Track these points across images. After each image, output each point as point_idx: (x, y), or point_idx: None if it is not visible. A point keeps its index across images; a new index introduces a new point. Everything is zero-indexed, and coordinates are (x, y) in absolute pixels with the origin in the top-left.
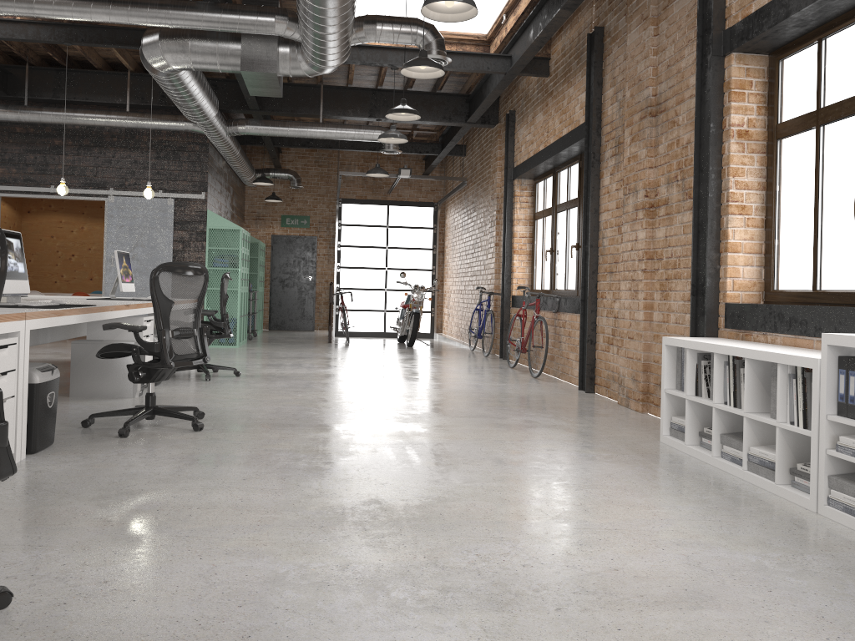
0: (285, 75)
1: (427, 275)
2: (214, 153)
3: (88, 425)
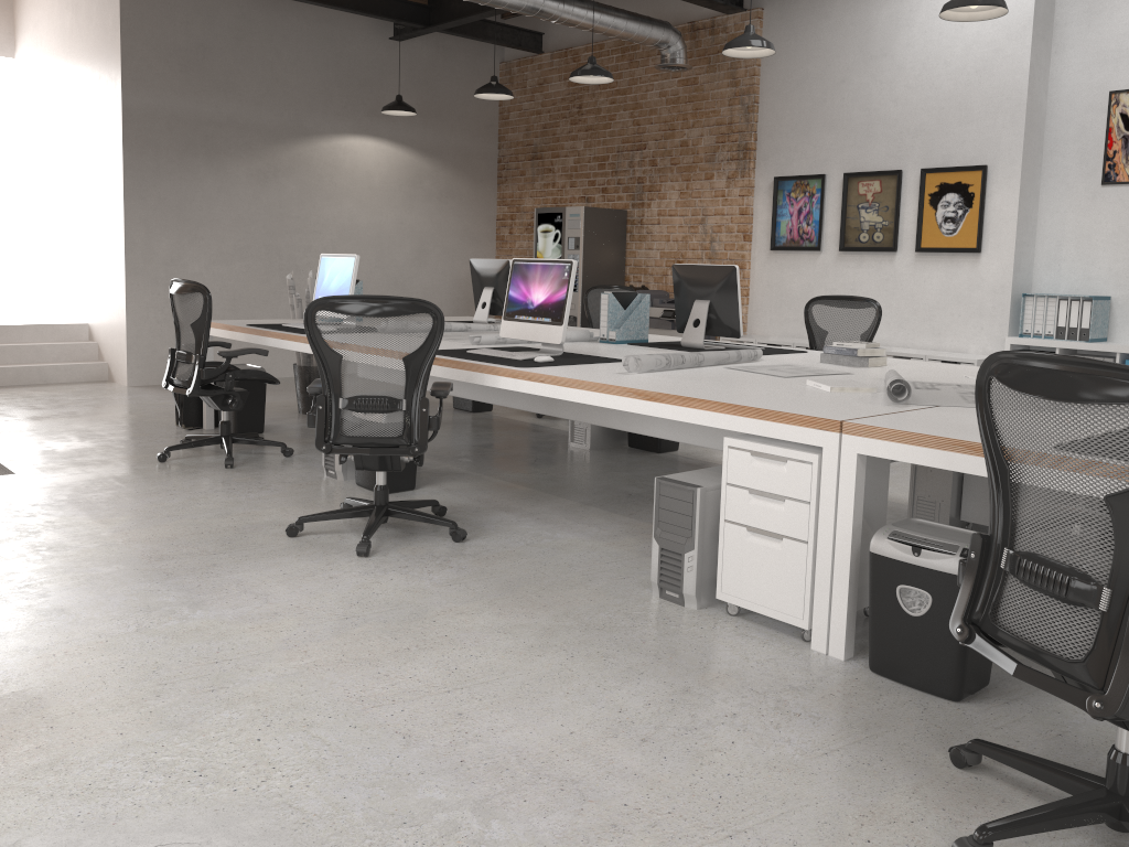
0: None
1: None
2: None
3: None
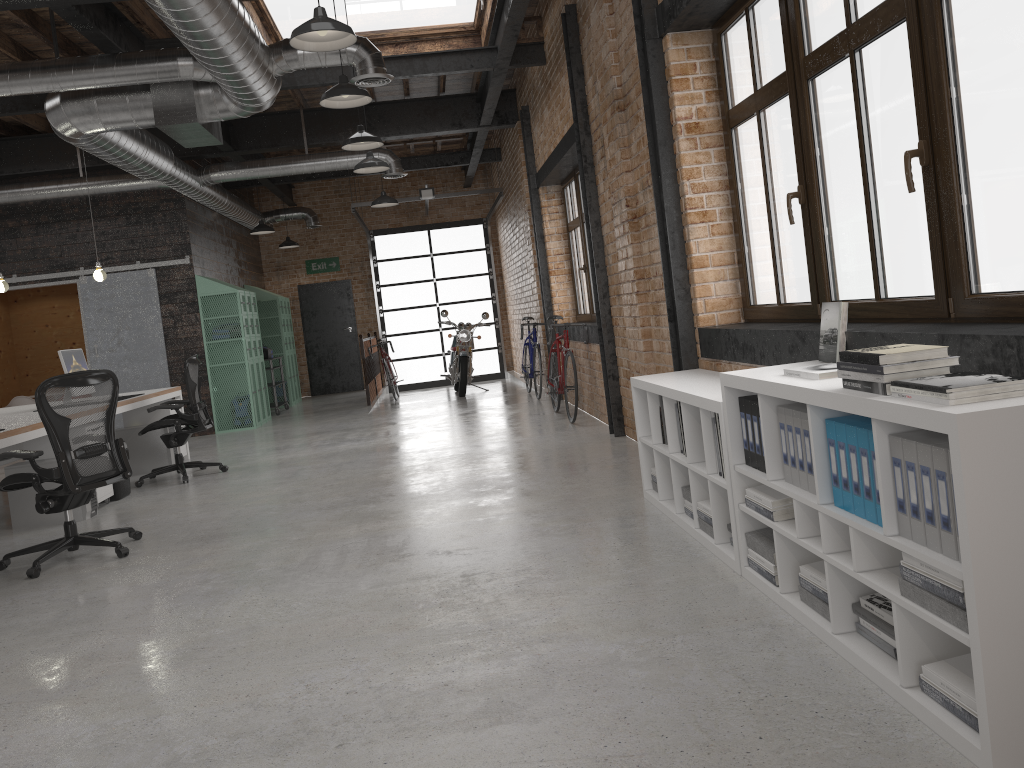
0: (216, 120)
1: (486, 305)
2: (195, 208)
3: (3, 567)
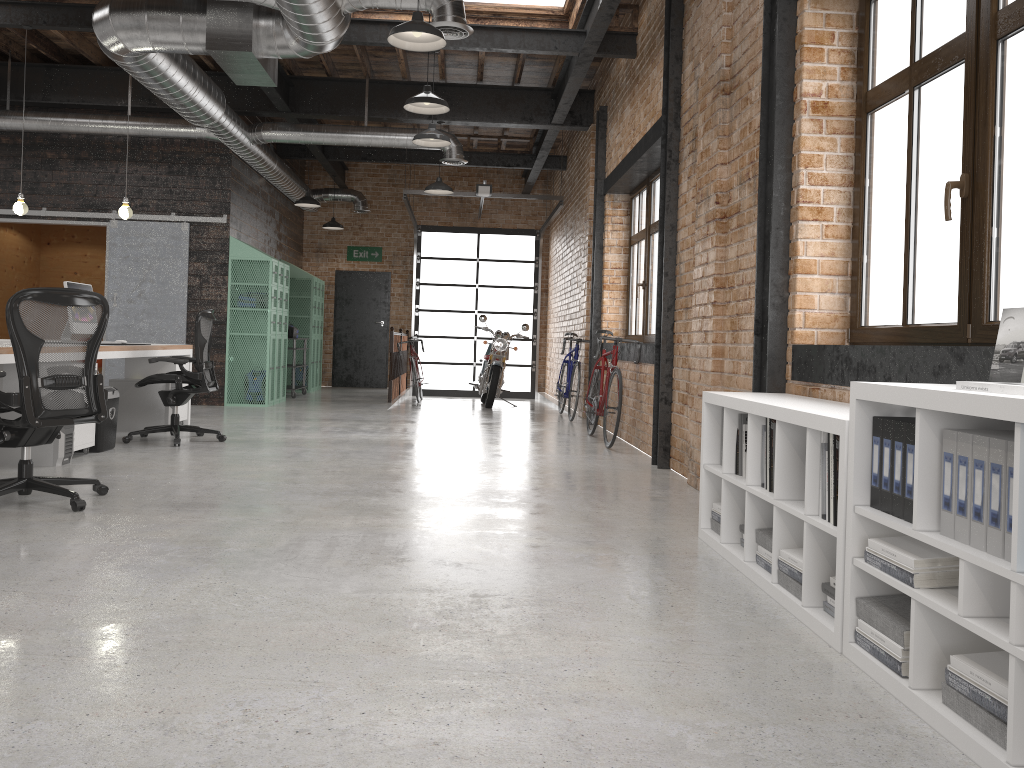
0: (273, 56)
1: (526, 319)
2: (242, 168)
3: None
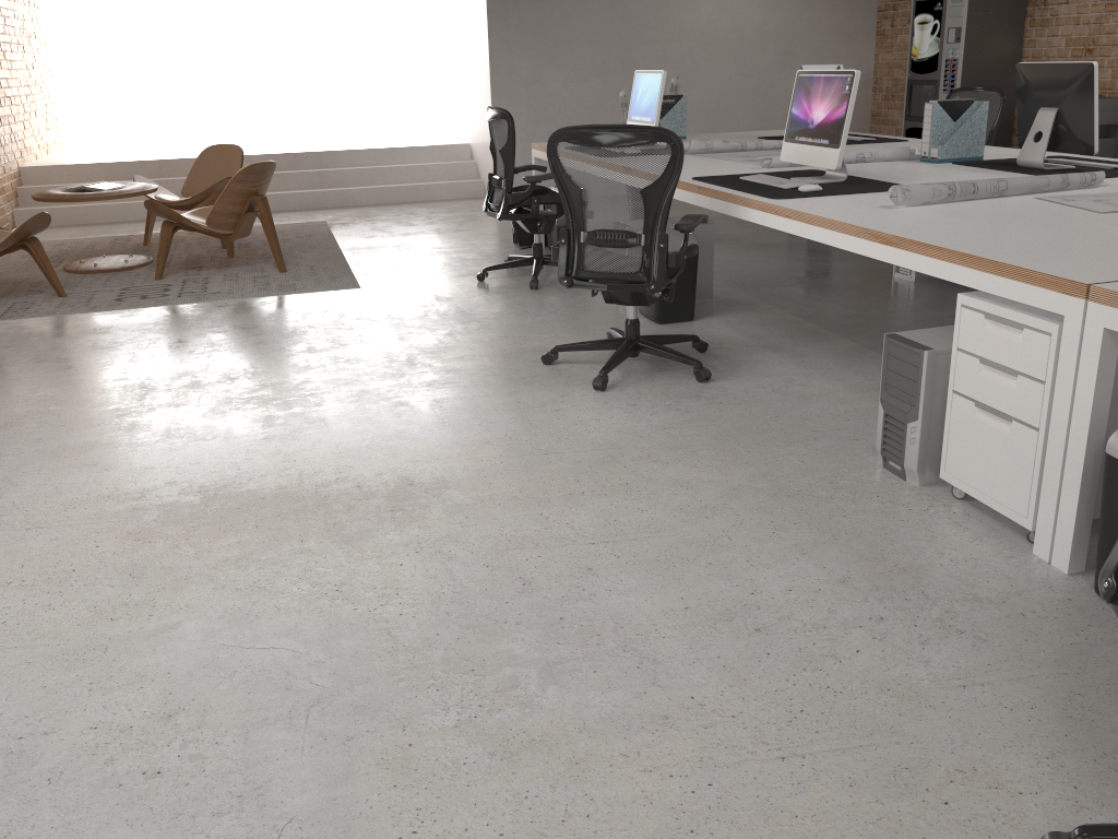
0: None
1: None
2: None
3: None
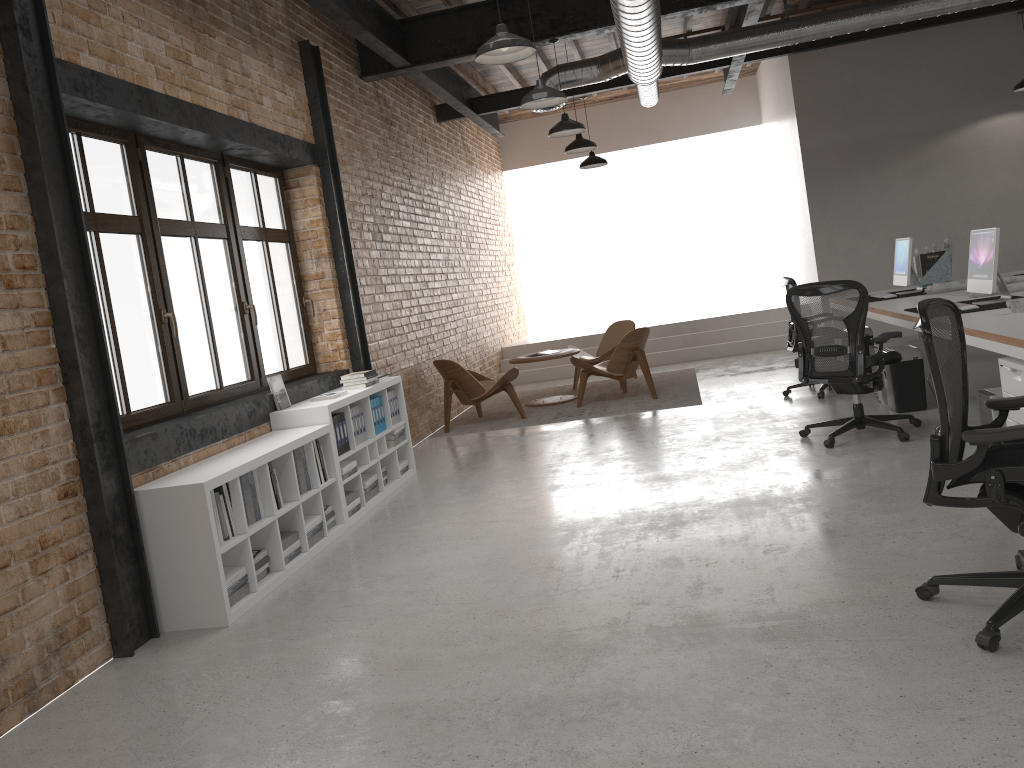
0: None
1: None
2: None
3: None
